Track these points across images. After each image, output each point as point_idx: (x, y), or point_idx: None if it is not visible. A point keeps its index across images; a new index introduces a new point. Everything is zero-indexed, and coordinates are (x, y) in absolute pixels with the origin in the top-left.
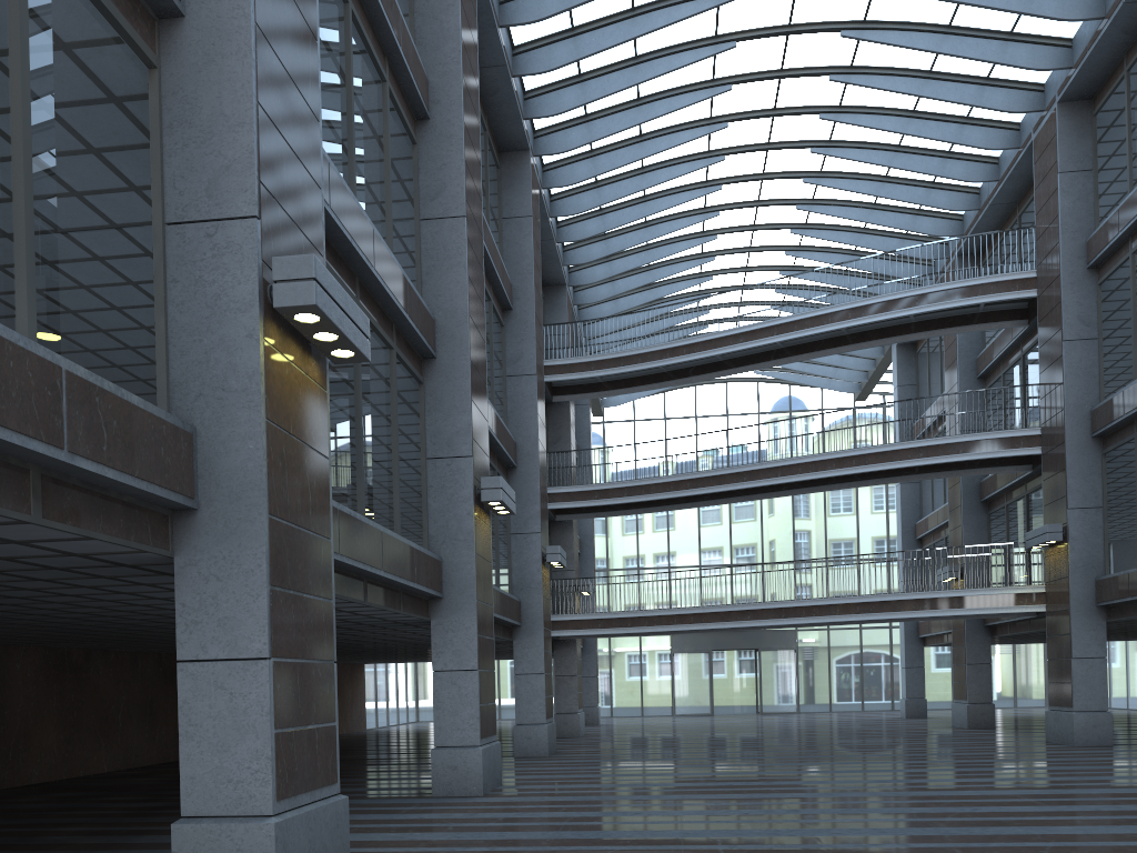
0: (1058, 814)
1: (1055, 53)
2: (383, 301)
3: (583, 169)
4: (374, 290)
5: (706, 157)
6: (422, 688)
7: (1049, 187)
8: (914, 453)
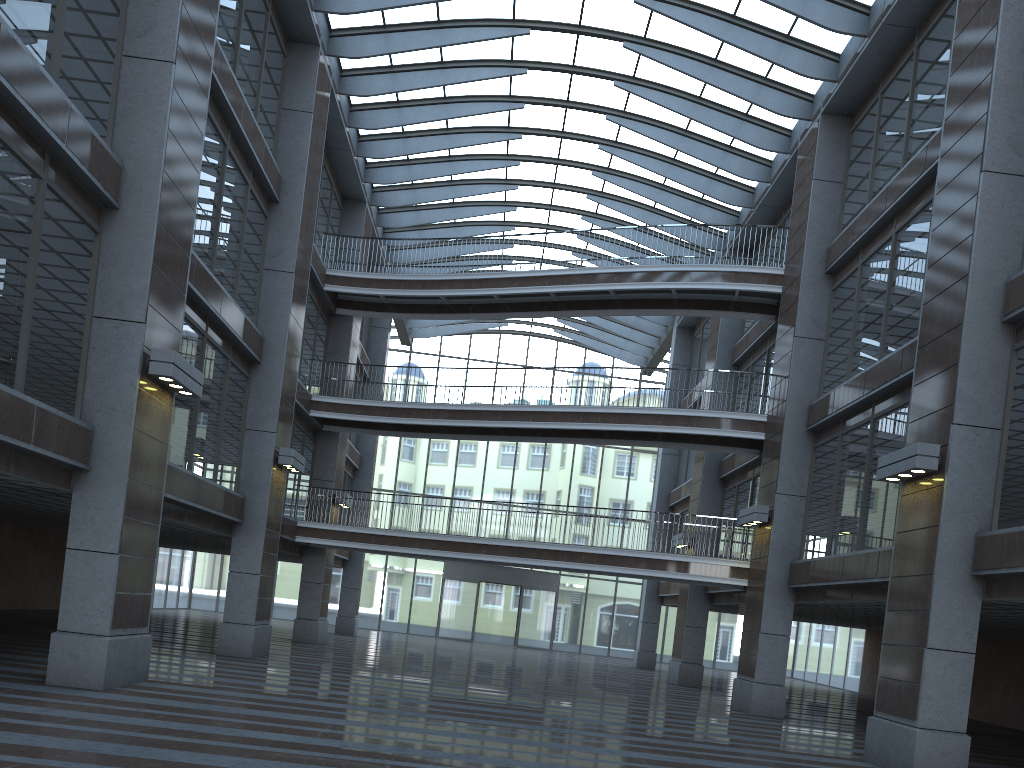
0: None
1: (823, 65)
2: (23, 117)
3: (381, 83)
4: (5, 98)
5: (507, 101)
6: (198, 576)
7: (804, 192)
8: (653, 420)
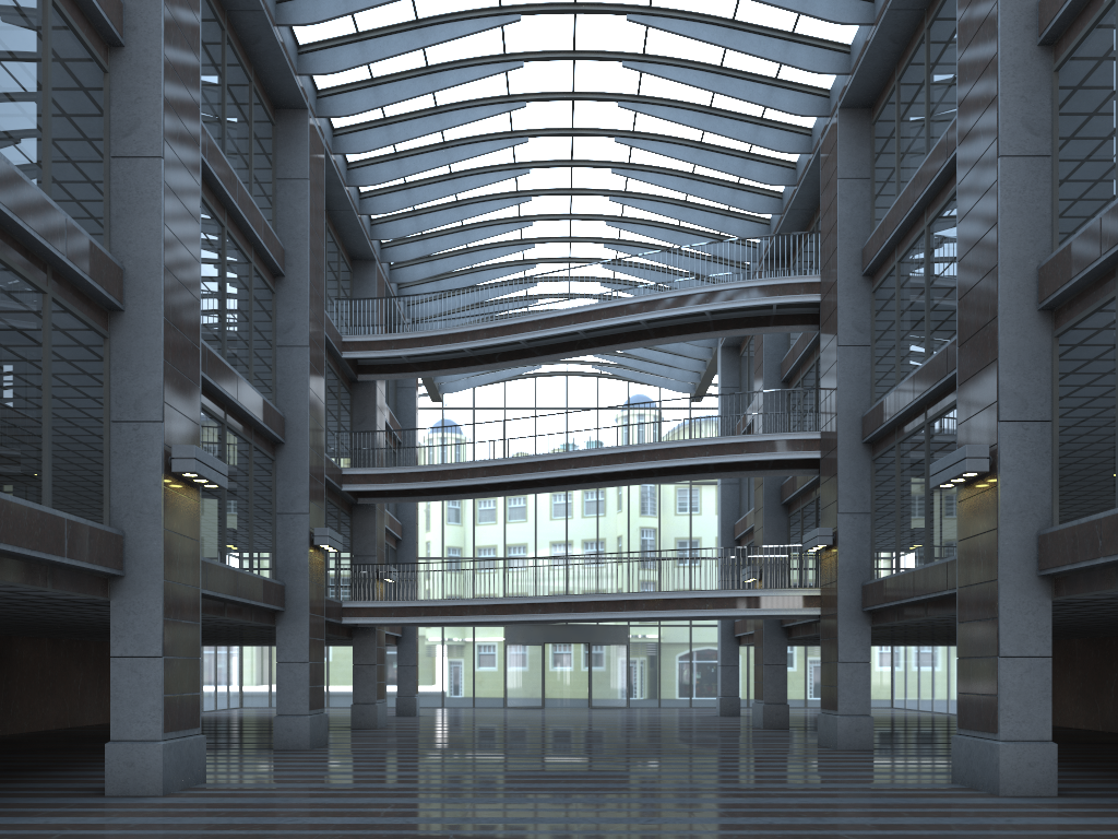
0: (725, 828)
1: (834, 58)
2: (22, 236)
3: (376, 137)
4: (3, 222)
5: (510, 137)
6: (247, 672)
7: (831, 192)
8: (701, 451)
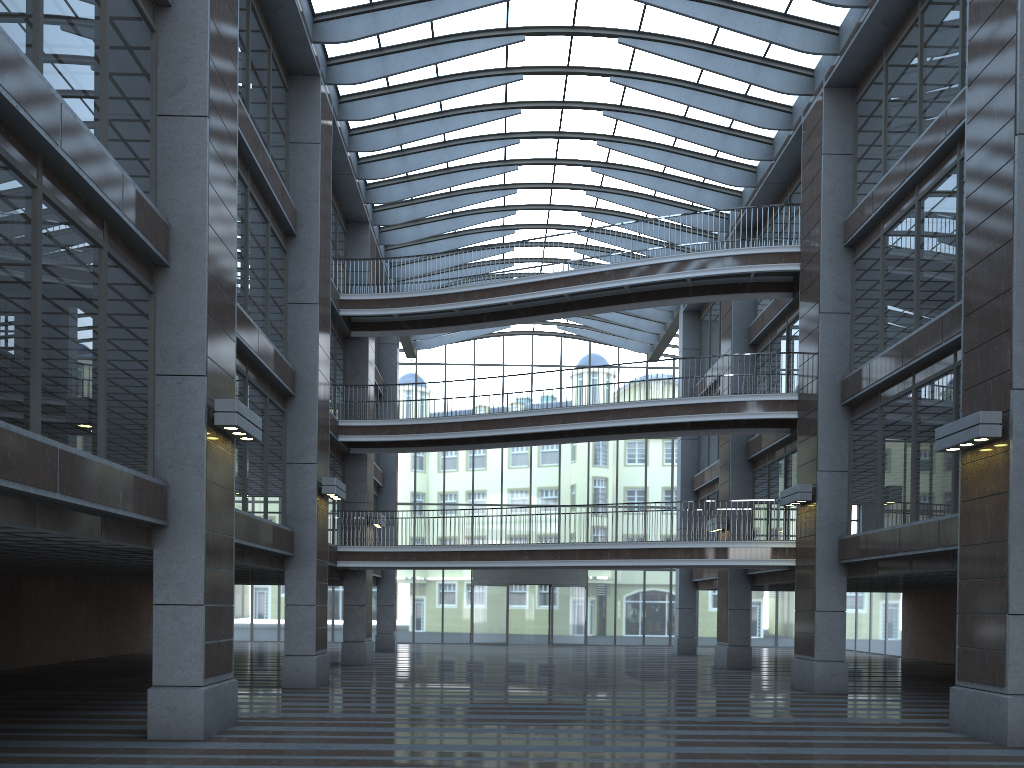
0: None
1: (823, 39)
2: (84, 191)
3: (379, 105)
4: (68, 175)
5: (504, 108)
6: None
7: (814, 167)
8: (684, 410)
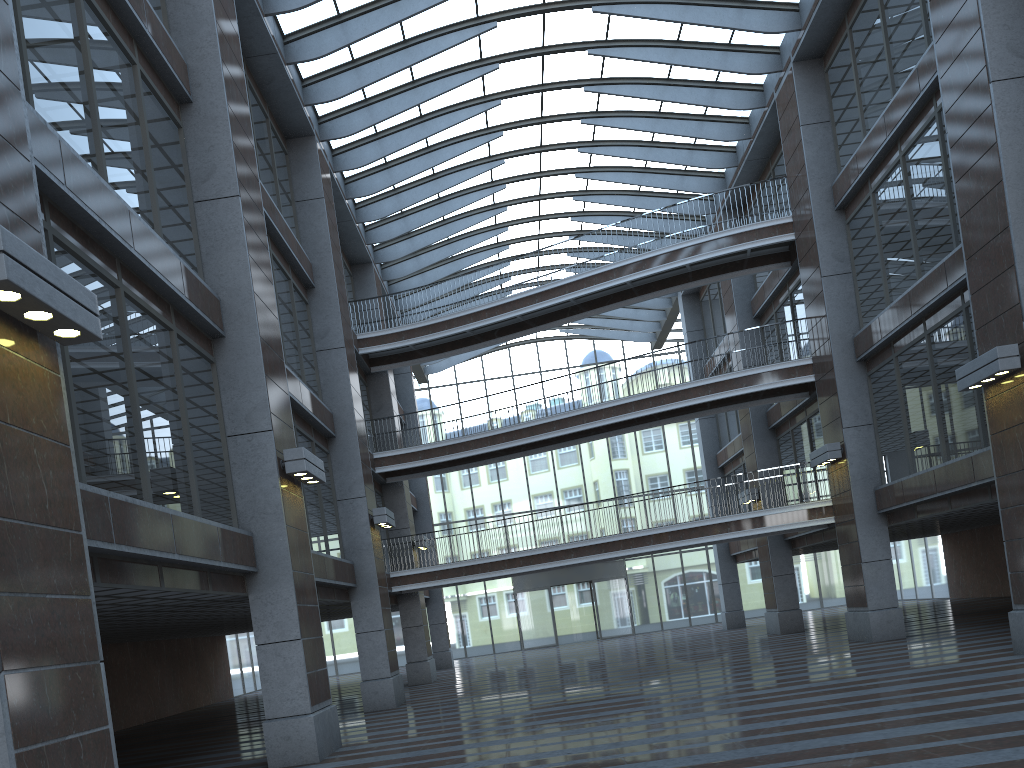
0: (860, 719)
1: (785, 17)
2: (153, 283)
3: (371, 151)
4: (140, 272)
5: (486, 133)
6: None
7: (794, 139)
8: (703, 390)
